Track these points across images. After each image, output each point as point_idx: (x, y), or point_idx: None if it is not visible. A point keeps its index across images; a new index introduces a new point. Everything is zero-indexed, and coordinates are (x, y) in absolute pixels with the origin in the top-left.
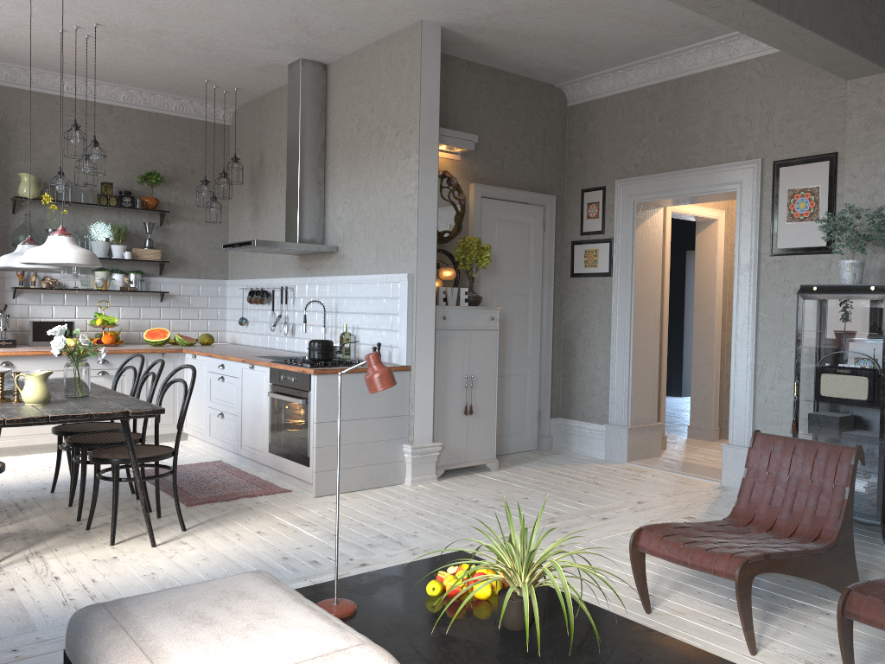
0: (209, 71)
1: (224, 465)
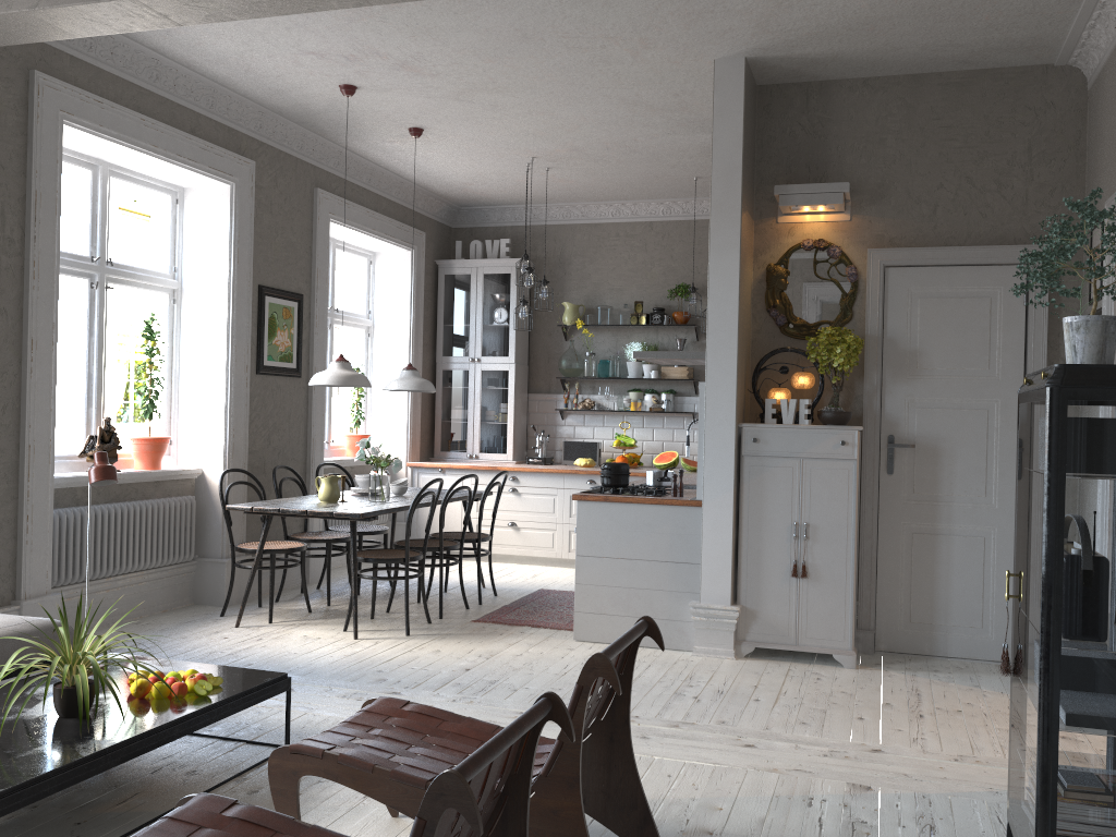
0: (679, 169)
1: None
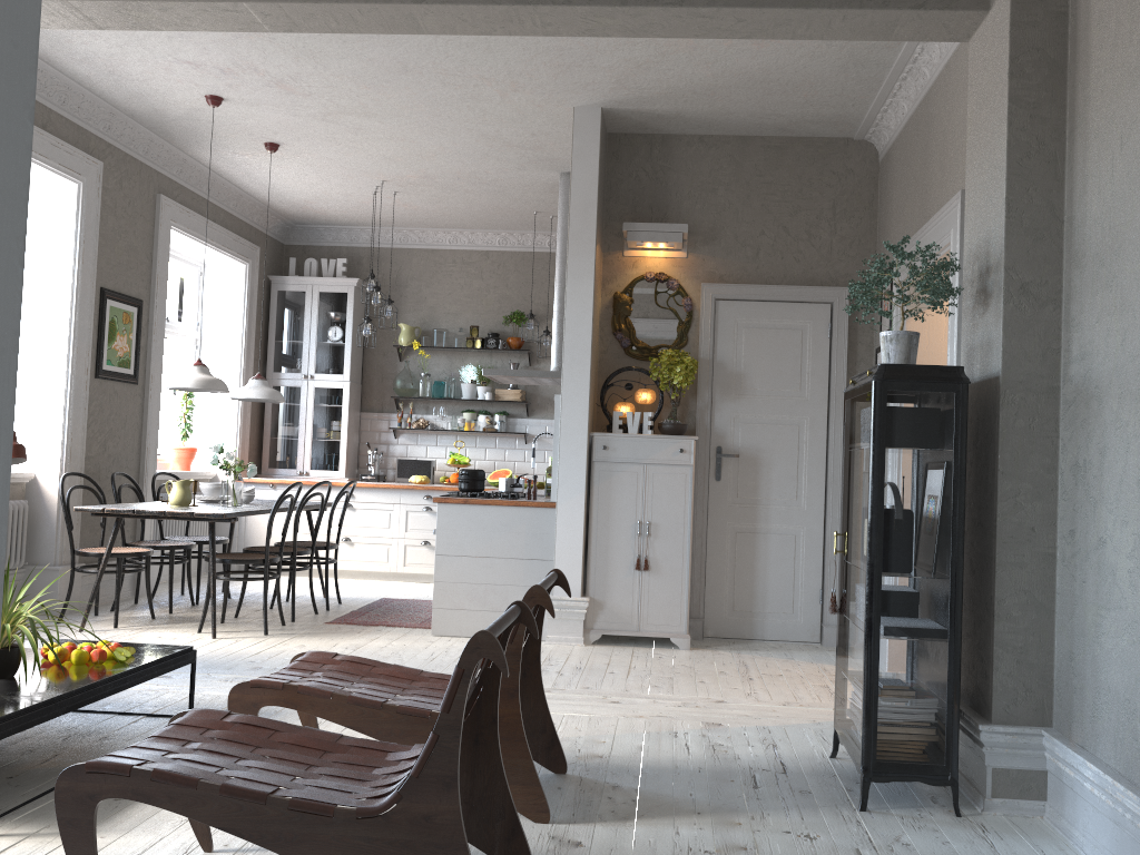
0: (521, 202)
1: None
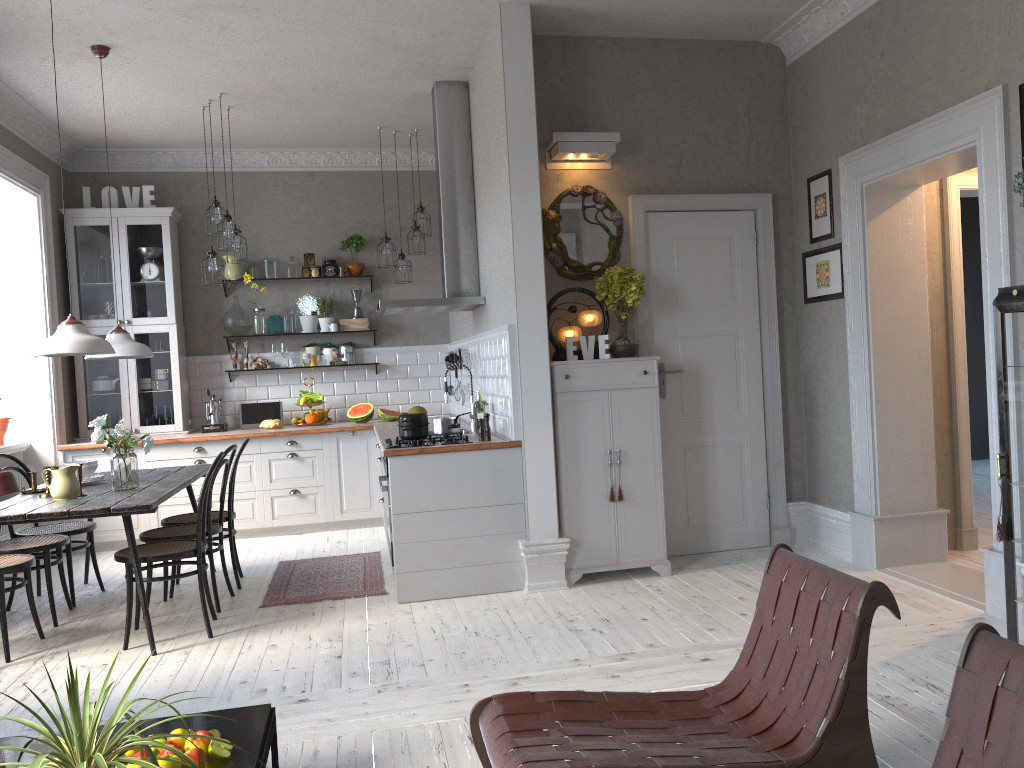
0: (370, 116)
1: (373, 558)
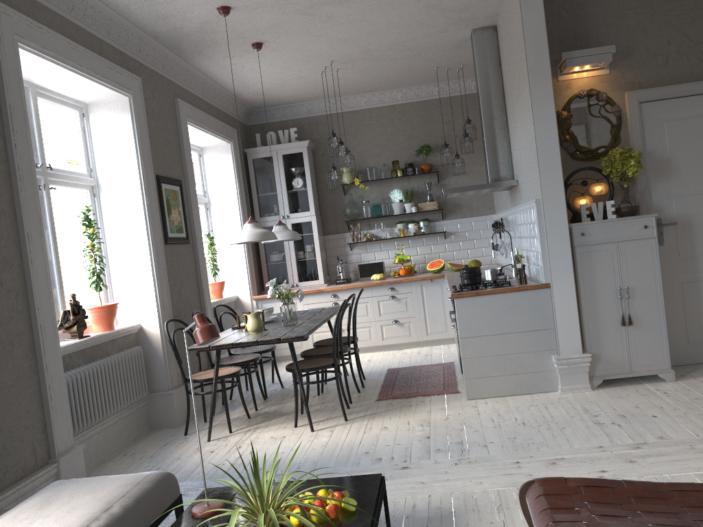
0: (429, 61)
1: (449, 366)
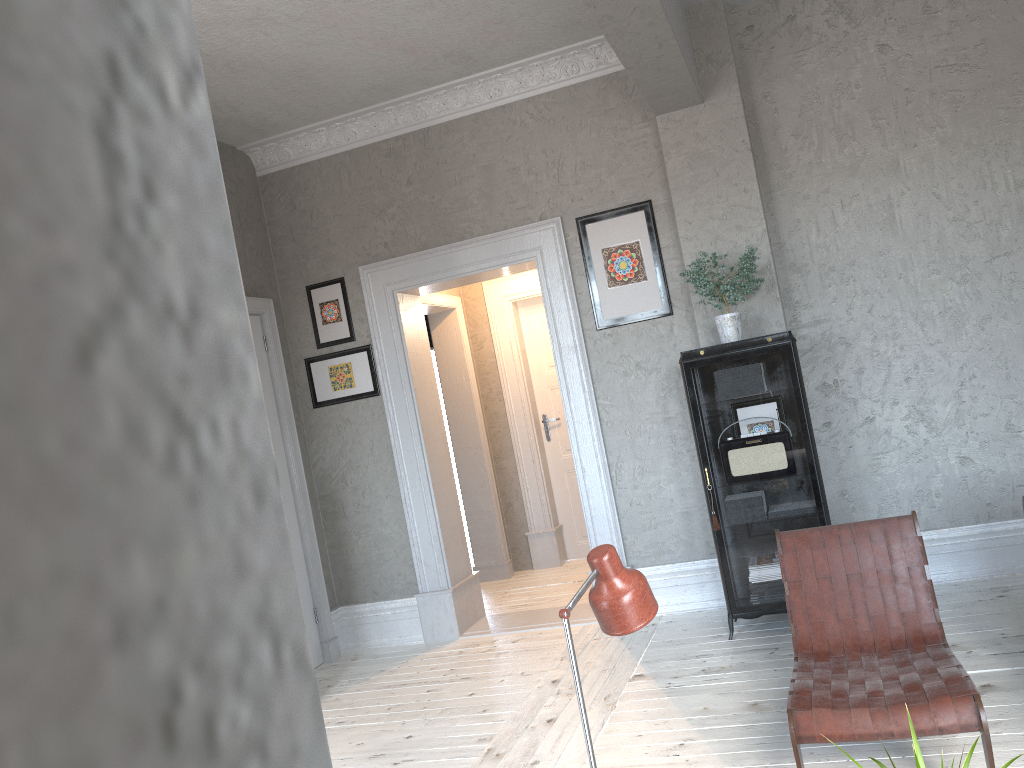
0: None
1: None
